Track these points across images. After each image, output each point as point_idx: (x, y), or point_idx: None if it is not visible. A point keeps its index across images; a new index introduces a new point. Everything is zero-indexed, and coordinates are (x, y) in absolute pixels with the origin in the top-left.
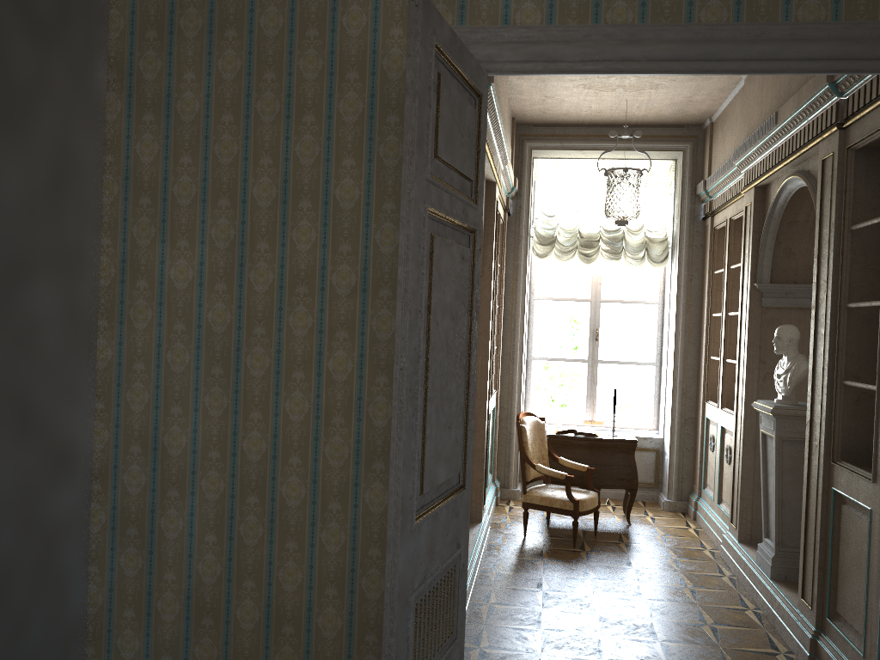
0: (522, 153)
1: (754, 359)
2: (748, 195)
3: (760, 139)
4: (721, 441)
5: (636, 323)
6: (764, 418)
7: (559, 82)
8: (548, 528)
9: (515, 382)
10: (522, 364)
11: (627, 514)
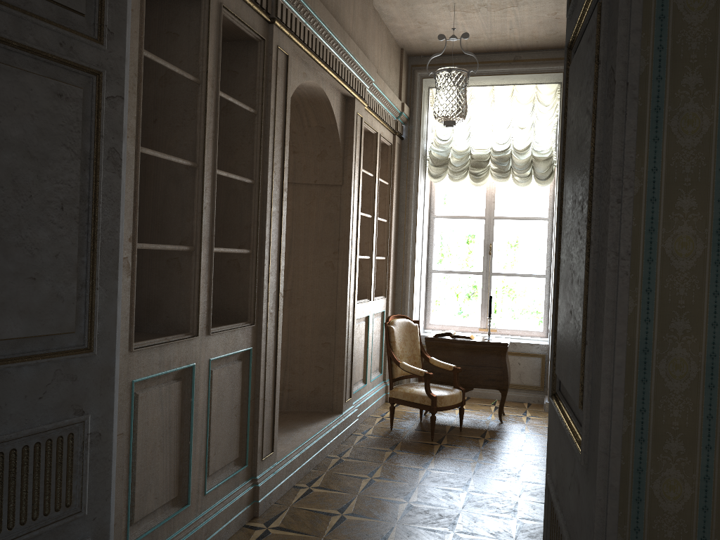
0: (413, 82)
1: None
2: None
3: None
4: None
5: (527, 238)
6: None
7: (422, 4)
8: (420, 422)
9: (407, 291)
10: (415, 275)
11: (499, 413)
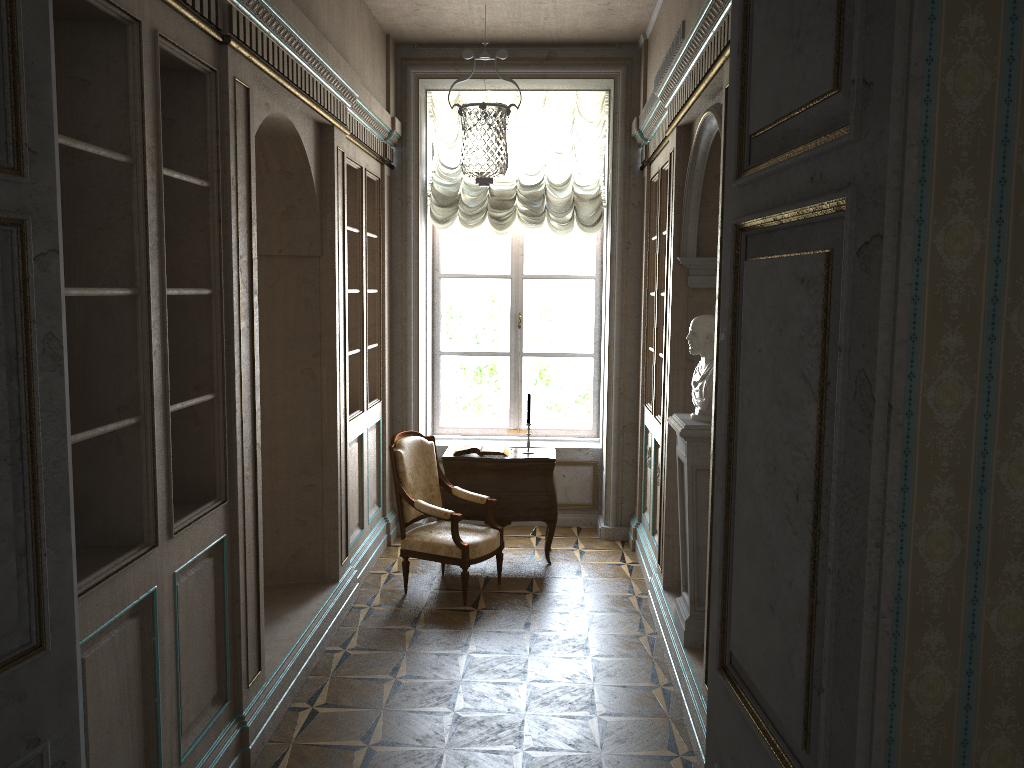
0: (405, 84)
1: (679, 357)
2: (672, 138)
3: (673, 61)
4: (655, 457)
5: (568, 304)
6: (679, 439)
7: None
8: (443, 576)
9: (409, 388)
10: (420, 364)
11: (546, 551)
